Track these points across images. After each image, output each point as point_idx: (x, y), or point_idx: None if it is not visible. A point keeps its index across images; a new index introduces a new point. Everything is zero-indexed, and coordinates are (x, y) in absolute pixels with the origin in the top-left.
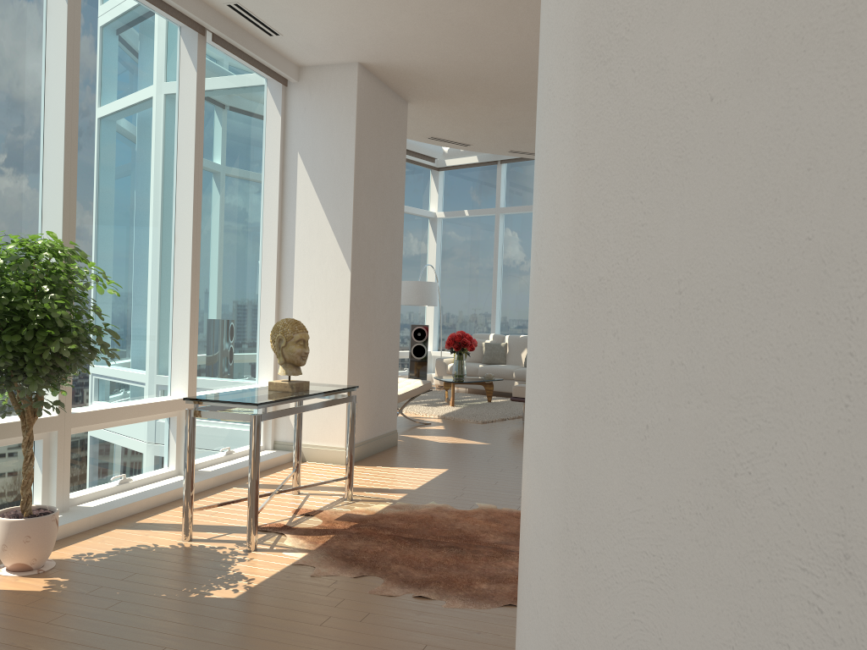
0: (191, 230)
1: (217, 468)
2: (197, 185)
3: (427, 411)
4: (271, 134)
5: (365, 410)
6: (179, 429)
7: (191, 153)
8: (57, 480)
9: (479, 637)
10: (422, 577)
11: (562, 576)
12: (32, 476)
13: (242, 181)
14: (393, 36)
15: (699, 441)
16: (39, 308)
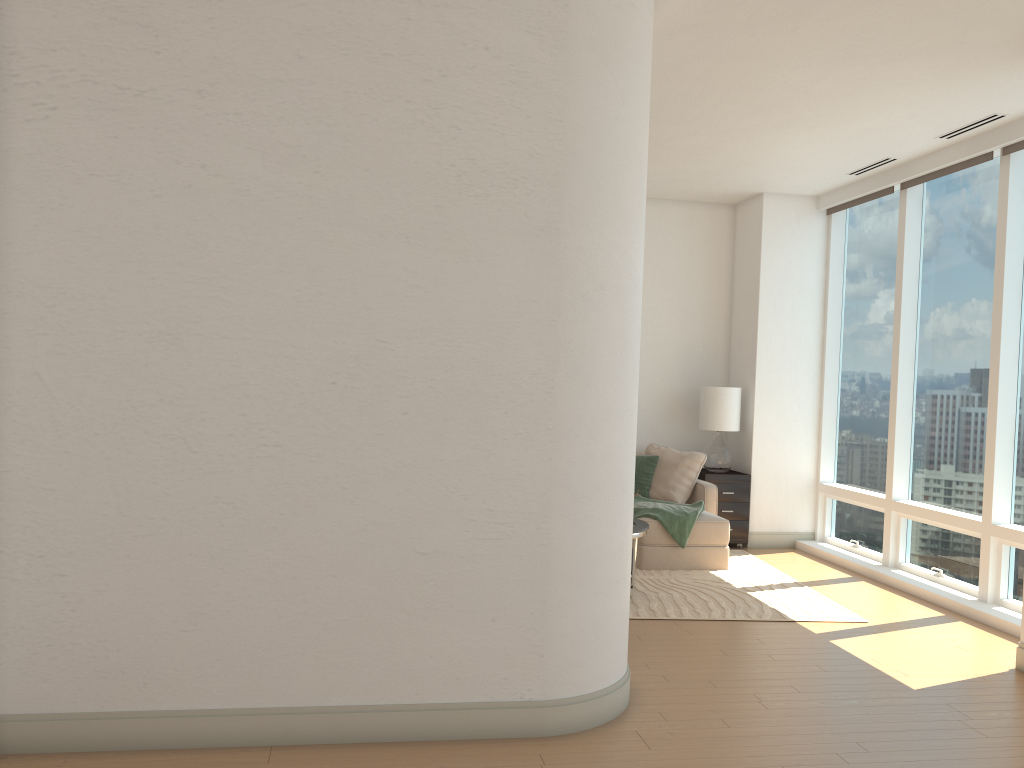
0: None
1: None
2: None
3: None
4: None
5: None
6: None
7: None
8: None
9: None
10: None
11: None
12: None
13: None
14: None
15: None
16: None
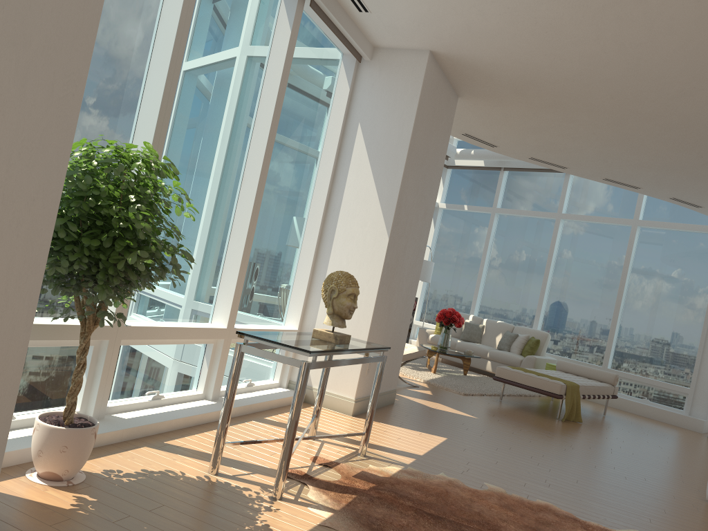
0: (259, 174)
1: (238, 398)
2: (272, 134)
3: (413, 374)
4: (337, 103)
5: (375, 368)
6: (213, 356)
7: (272, 104)
8: (99, 387)
9: None
10: None
11: None
12: (80, 385)
13: (306, 140)
14: (473, 28)
15: None
16: (123, 216)
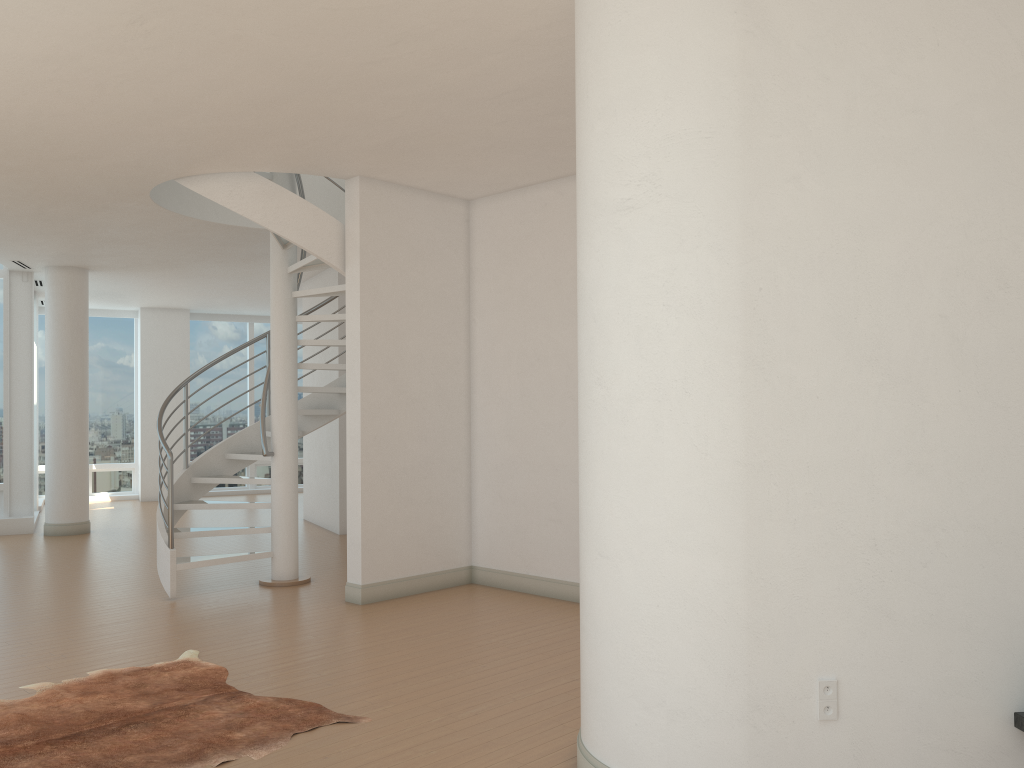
0: None
1: None
2: None
3: None
4: None
5: None
6: None
7: None
8: None
9: (334, 759)
10: (178, 753)
11: (749, 594)
12: None
13: None
14: None
15: (820, 520)
16: None
